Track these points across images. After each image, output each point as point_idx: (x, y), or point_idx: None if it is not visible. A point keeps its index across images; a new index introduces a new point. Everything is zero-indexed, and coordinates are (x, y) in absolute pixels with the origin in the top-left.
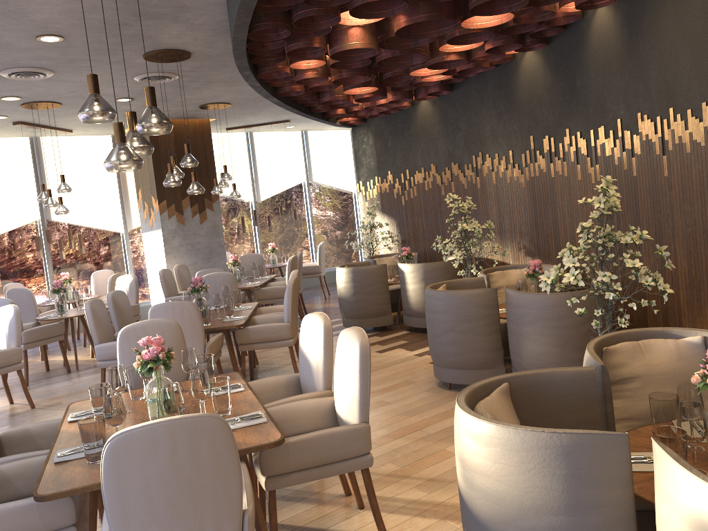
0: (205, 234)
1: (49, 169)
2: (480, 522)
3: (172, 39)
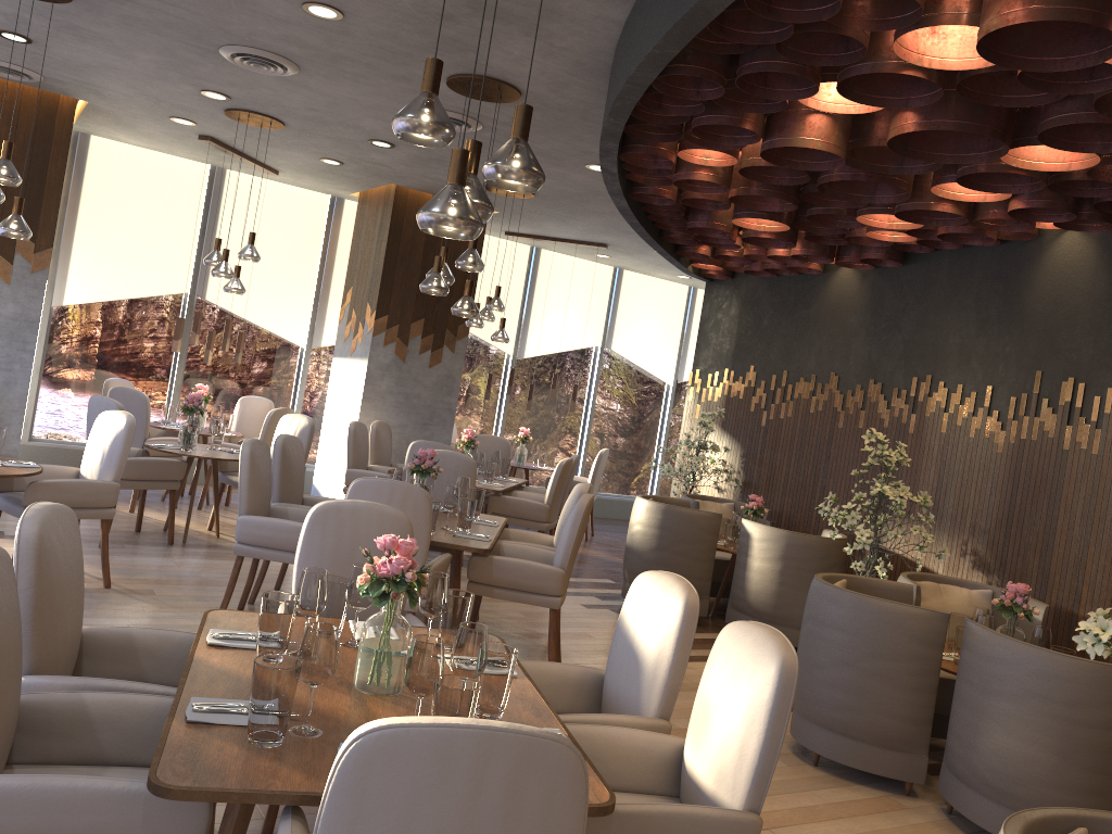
0: (431, 386)
1: (225, 222)
2: None
3: (506, 61)
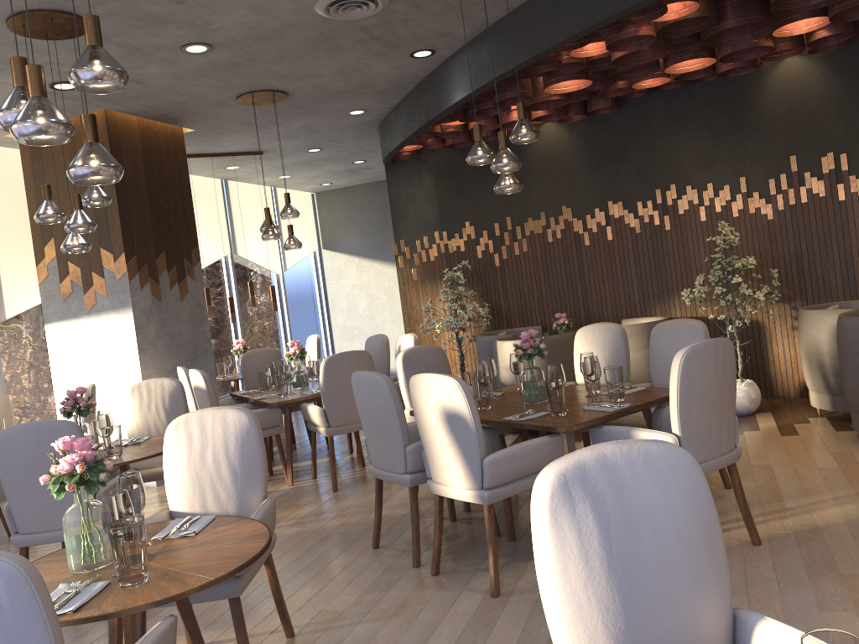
0: (187, 319)
1: None
2: None
3: None
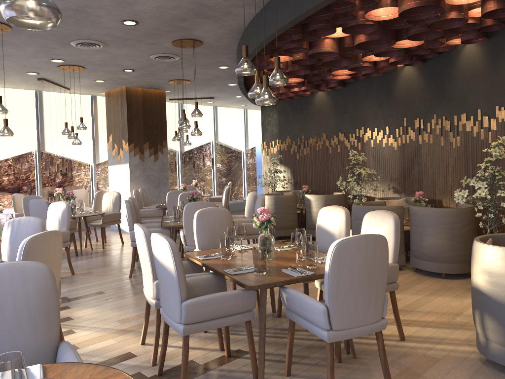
0: (156, 169)
1: (46, 115)
2: (503, 304)
3: (201, 32)
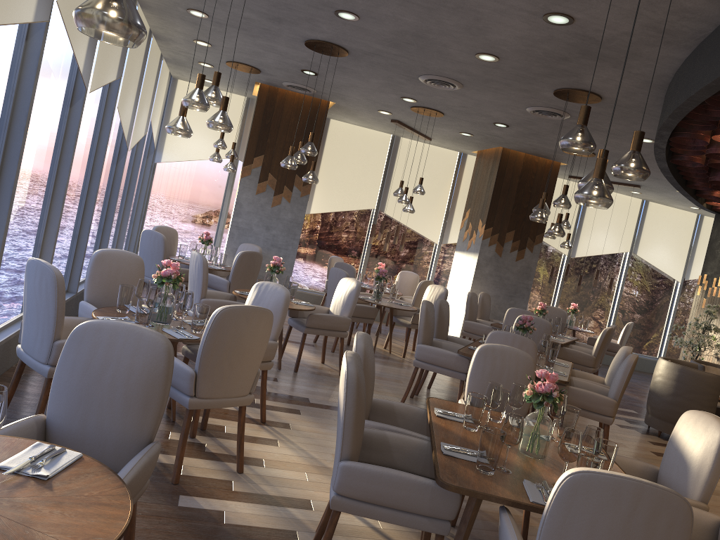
0: (516, 272)
1: (397, 167)
2: None
3: (596, 81)
